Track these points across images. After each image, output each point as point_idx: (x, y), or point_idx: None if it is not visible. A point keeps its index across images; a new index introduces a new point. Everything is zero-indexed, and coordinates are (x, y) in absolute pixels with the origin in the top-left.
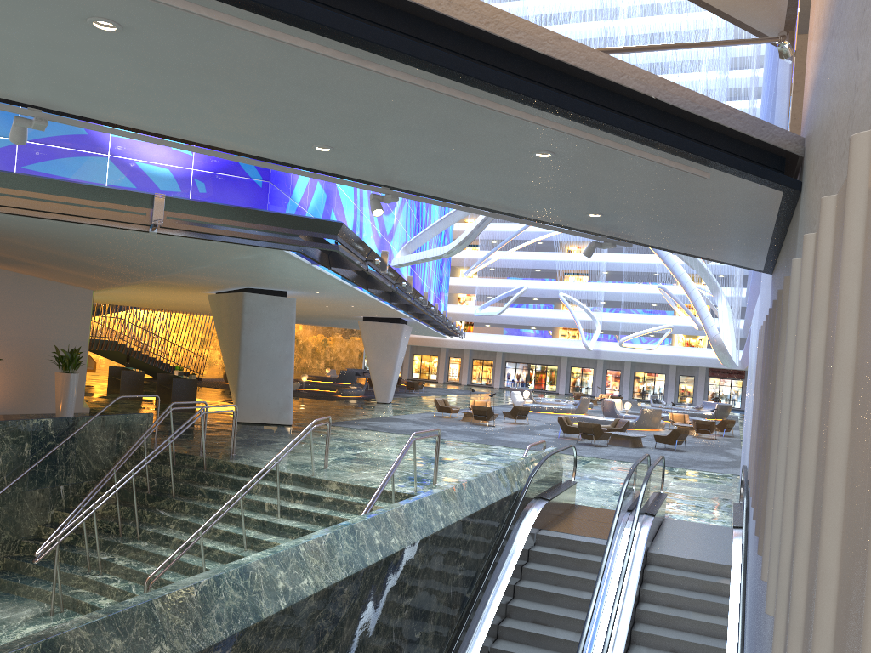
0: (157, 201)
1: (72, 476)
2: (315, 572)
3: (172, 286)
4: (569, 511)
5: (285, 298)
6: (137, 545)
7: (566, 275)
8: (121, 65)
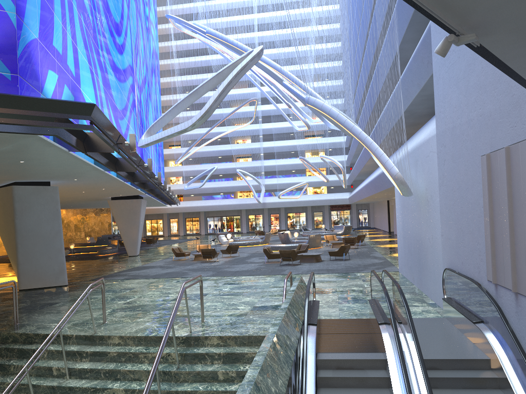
0: None
1: None
2: None
3: None
4: (322, 327)
5: (49, 187)
6: None
7: (237, 158)
8: None
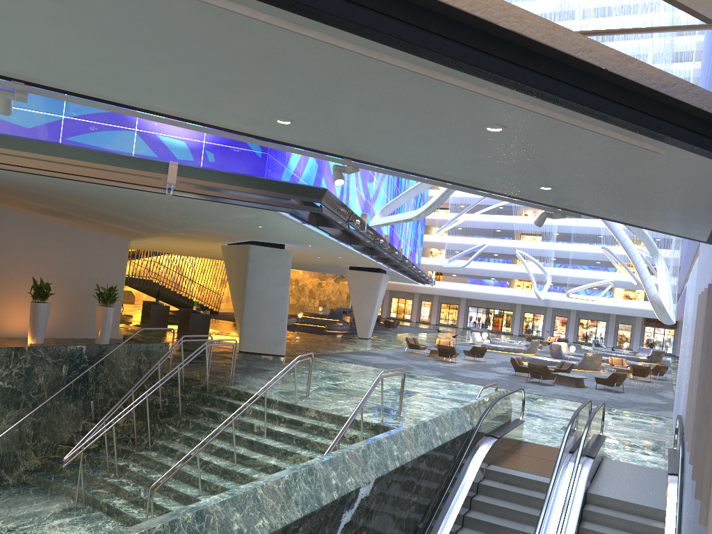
0: (171, 168)
1: (101, 393)
2: (271, 513)
3: (192, 238)
4: (516, 447)
5: (283, 250)
6: (148, 454)
7: (522, 235)
8: (76, 36)
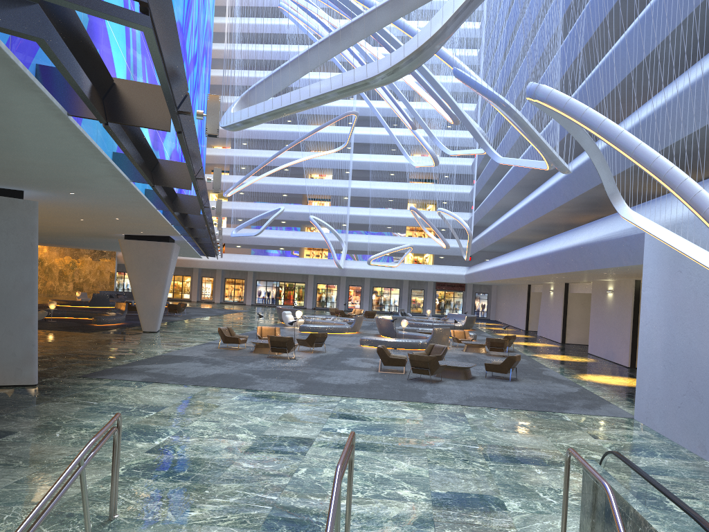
0: None
1: None
2: None
3: None
4: None
5: (20, 201)
6: None
7: (309, 200)
8: None
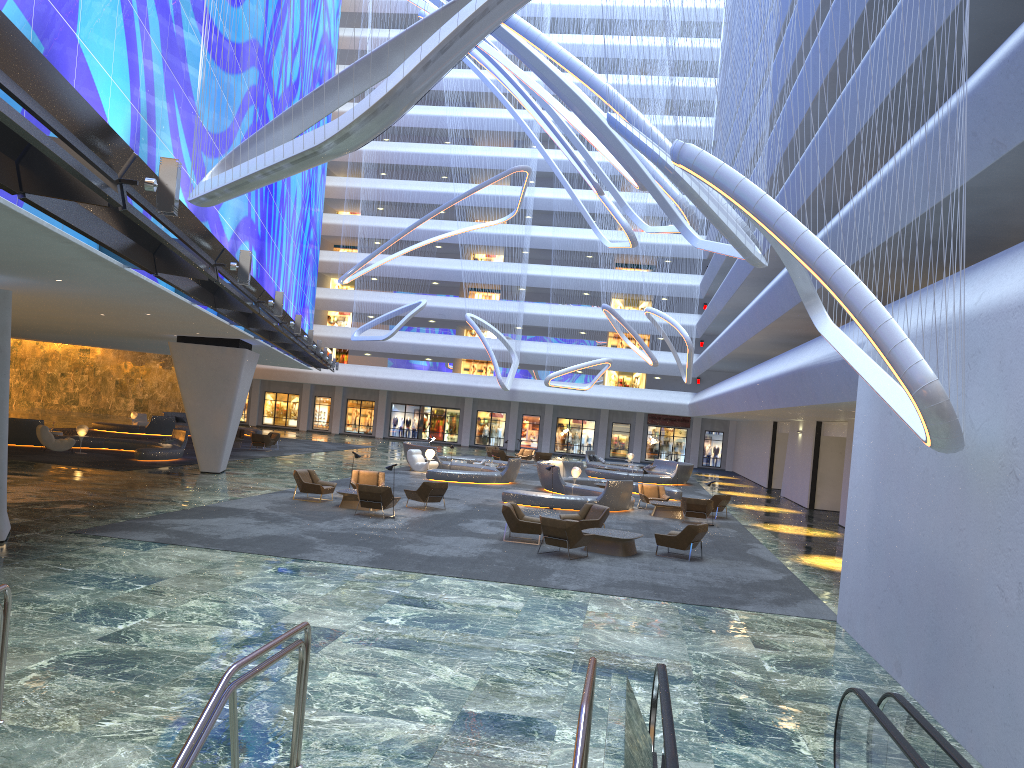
0: None
1: None
2: None
3: None
4: None
5: None
6: None
7: (471, 290)
8: None
